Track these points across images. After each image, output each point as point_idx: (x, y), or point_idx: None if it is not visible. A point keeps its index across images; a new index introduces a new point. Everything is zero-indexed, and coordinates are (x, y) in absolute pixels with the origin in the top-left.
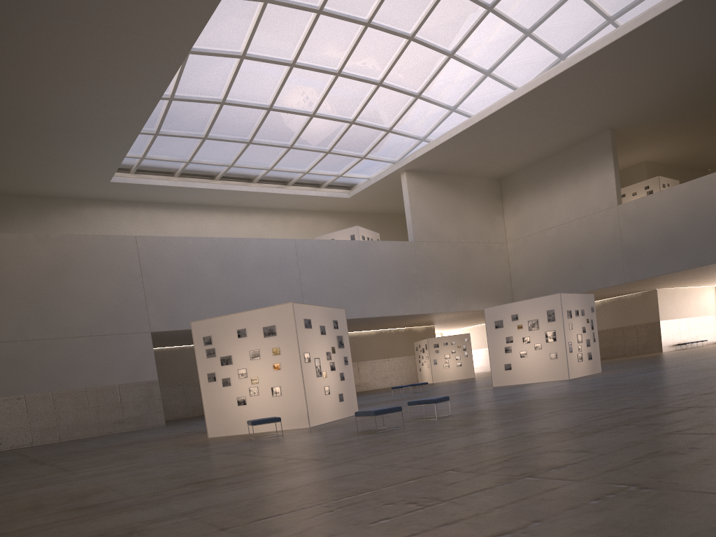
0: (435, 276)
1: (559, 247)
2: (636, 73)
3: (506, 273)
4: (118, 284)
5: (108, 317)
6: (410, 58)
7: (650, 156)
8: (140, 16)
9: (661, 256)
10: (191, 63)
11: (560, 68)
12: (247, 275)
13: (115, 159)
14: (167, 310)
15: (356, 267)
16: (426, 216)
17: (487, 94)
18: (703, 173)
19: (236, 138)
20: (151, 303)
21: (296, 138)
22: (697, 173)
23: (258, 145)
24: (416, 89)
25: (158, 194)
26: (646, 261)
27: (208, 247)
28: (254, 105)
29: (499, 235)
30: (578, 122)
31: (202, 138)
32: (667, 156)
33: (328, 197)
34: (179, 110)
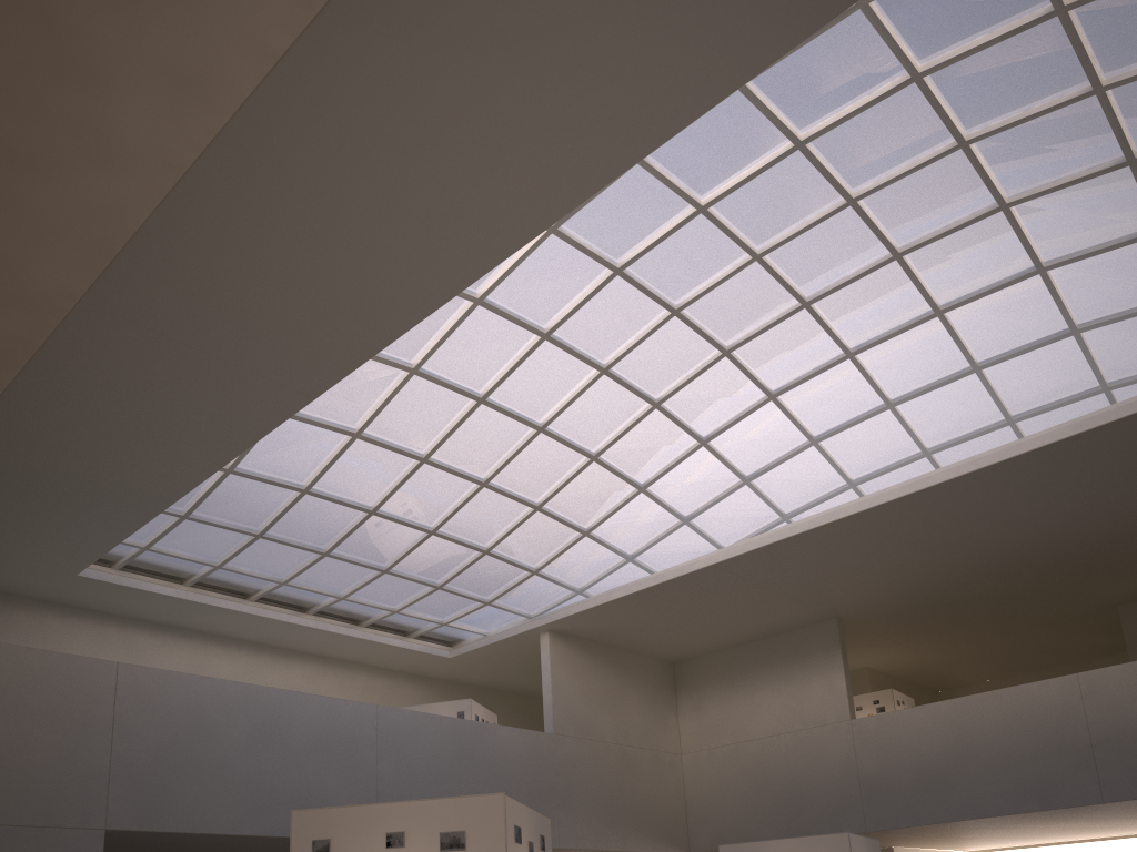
0: (581, 790)
1: (764, 769)
2: (889, 550)
3: (680, 799)
4: (66, 738)
5: (33, 793)
6: (587, 482)
7: (875, 661)
8: (253, 344)
9: (918, 797)
10: (278, 429)
11: (798, 528)
12: (292, 751)
13: (105, 540)
14: (144, 793)
15: (467, 761)
16: (573, 699)
17: (680, 547)
18: (934, 694)
19: (307, 544)
20: (118, 778)
21: (398, 560)
22: (927, 693)
23: (336, 560)
24: (585, 523)
25: (150, 606)
26: (897, 802)
27: (237, 697)
28: (352, 502)
29: (671, 741)
30: (800, 602)
31: (255, 534)
32: (895, 665)
33: (419, 652)
34: (234, 488)
